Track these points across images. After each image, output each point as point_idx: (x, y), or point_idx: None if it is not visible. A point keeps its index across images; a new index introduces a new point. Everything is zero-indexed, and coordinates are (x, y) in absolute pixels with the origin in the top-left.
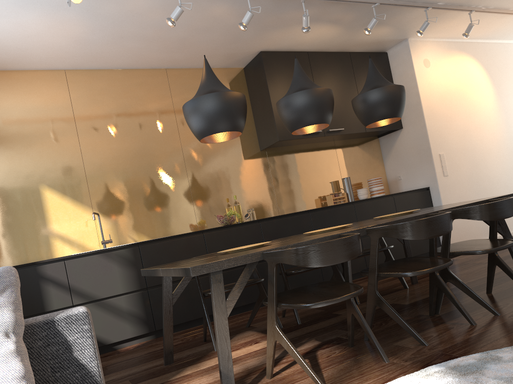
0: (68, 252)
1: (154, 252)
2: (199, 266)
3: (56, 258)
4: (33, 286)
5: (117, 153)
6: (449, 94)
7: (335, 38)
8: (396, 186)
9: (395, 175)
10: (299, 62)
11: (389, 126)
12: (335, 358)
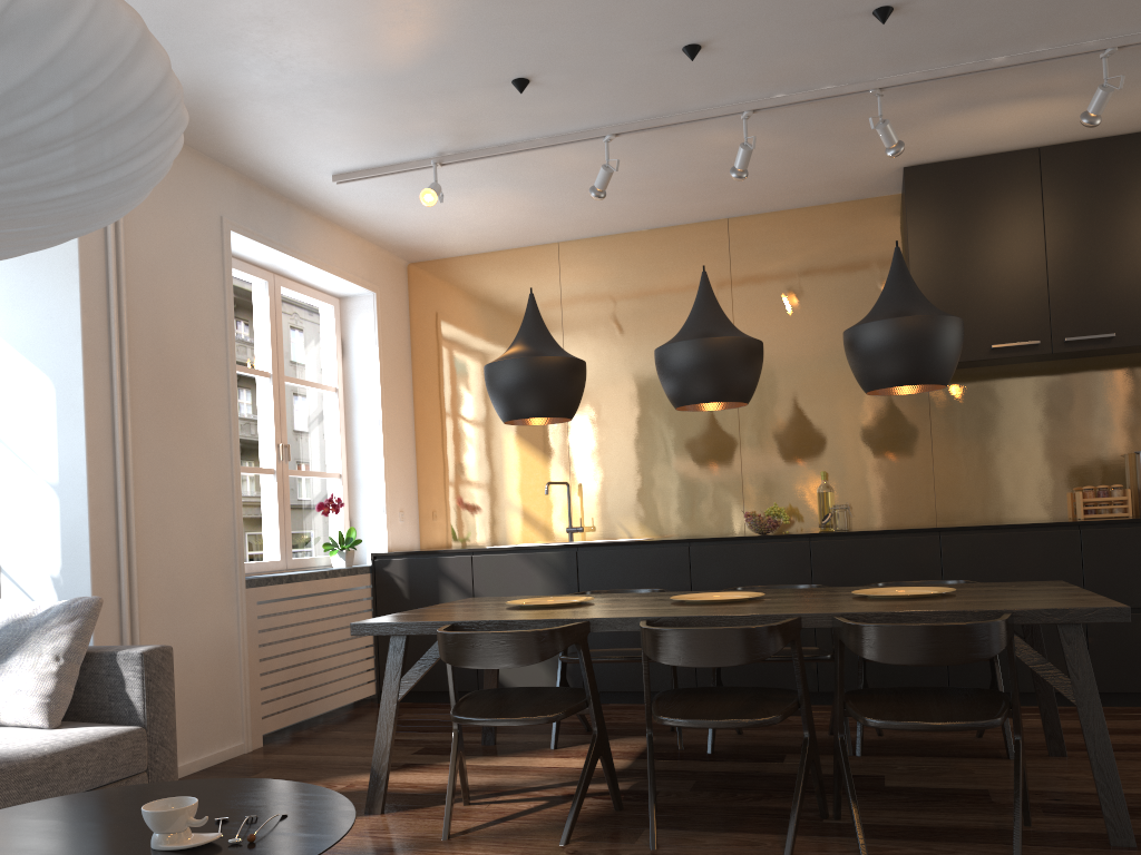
0: (527, 536)
1: (599, 564)
2: (360, 624)
3: (461, 550)
4: (431, 584)
5: (620, 380)
6: None
7: None
8: None
9: None
10: (1009, 178)
11: None
12: (561, 814)
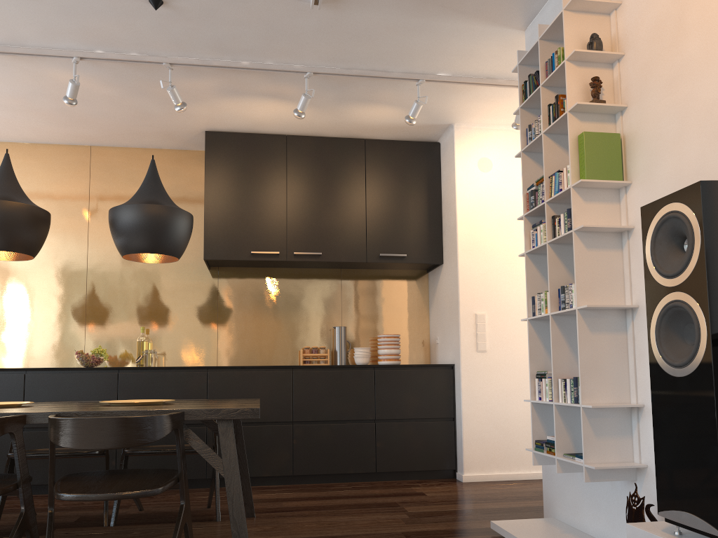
0: None
1: None
2: None
3: None
4: None
5: None
6: None
7: (313, 119)
8: (435, 353)
9: (435, 335)
10: (268, 150)
11: (416, 257)
12: None
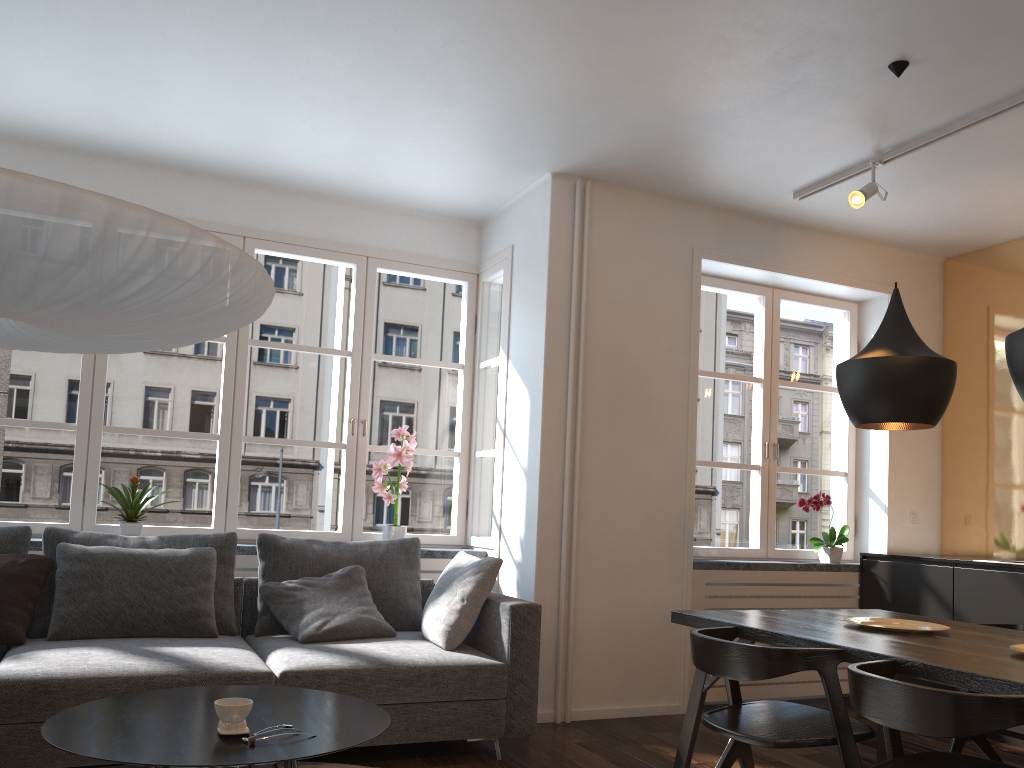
0: None
1: None
2: (677, 612)
3: (942, 559)
4: (911, 591)
5: None
6: None
7: None
8: None
9: None
10: None
11: None
12: None
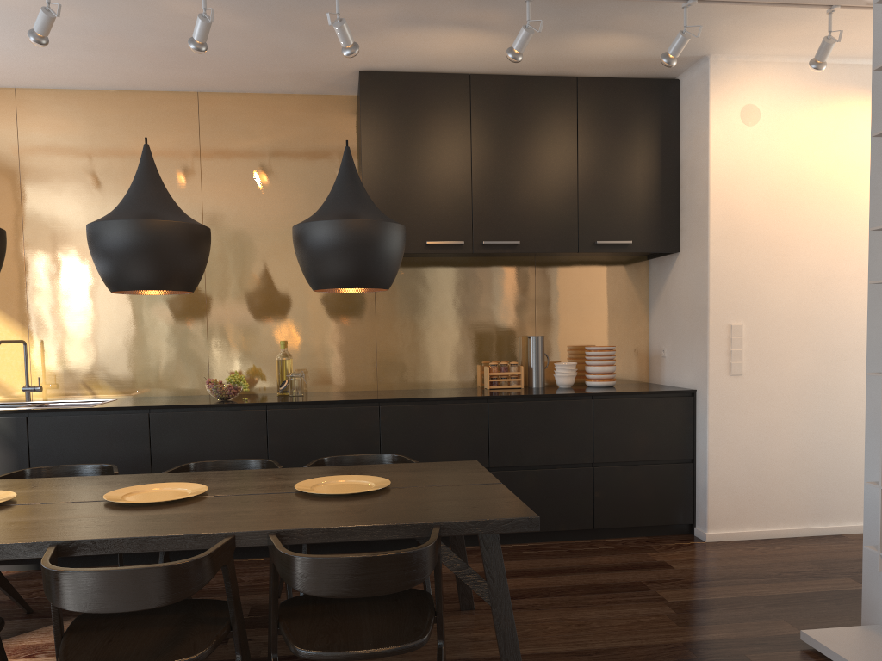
0: None
1: (53, 430)
2: None
3: None
4: None
5: (85, 239)
6: (799, 190)
7: None
8: (658, 369)
9: (659, 345)
10: (445, 97)
11: (643, 244)
12: None
